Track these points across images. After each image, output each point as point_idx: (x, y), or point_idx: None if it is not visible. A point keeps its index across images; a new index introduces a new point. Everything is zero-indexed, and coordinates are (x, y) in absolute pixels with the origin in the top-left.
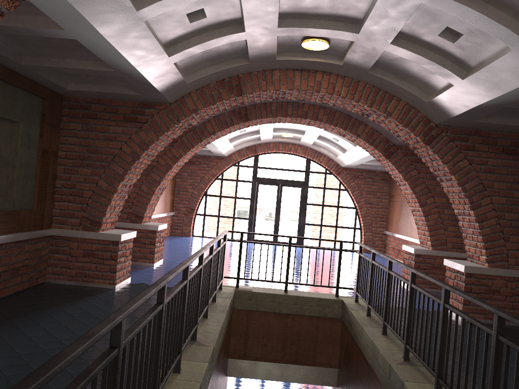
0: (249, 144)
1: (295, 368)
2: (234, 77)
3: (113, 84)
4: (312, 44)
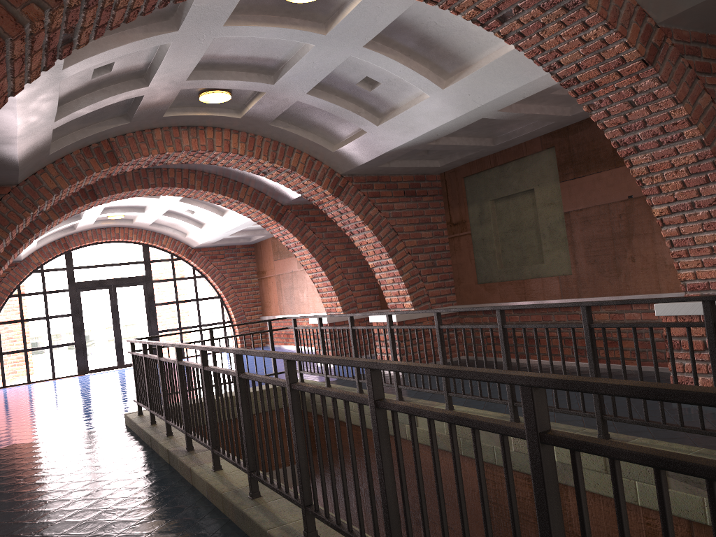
0: (57, 237)
1: None
2: (104, 141)
3: None
4: (213, 96)
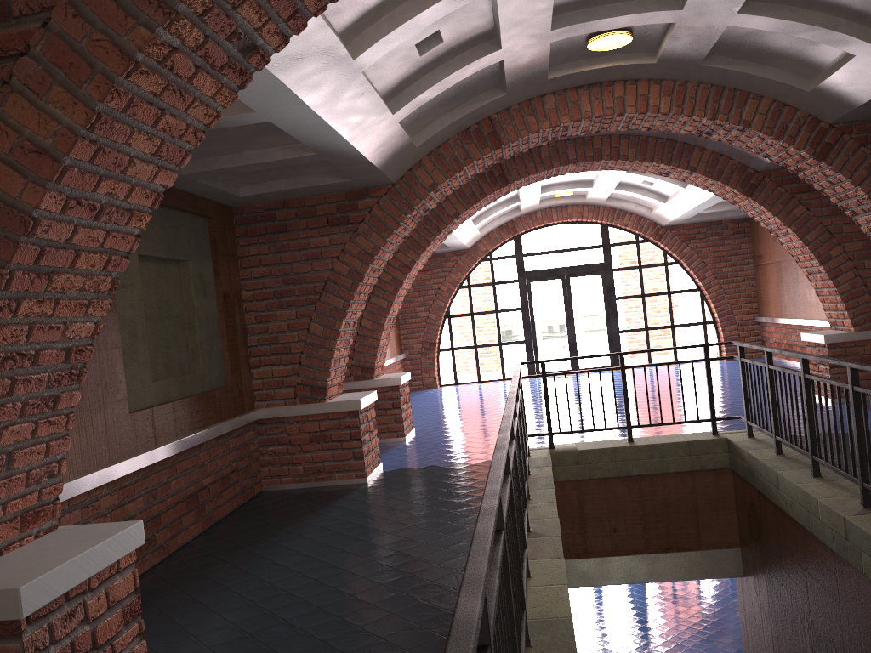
0: (502, 221)
1: (671, 559)
2: (484, 120)
3: (307, 173)
4: (605, 41)
